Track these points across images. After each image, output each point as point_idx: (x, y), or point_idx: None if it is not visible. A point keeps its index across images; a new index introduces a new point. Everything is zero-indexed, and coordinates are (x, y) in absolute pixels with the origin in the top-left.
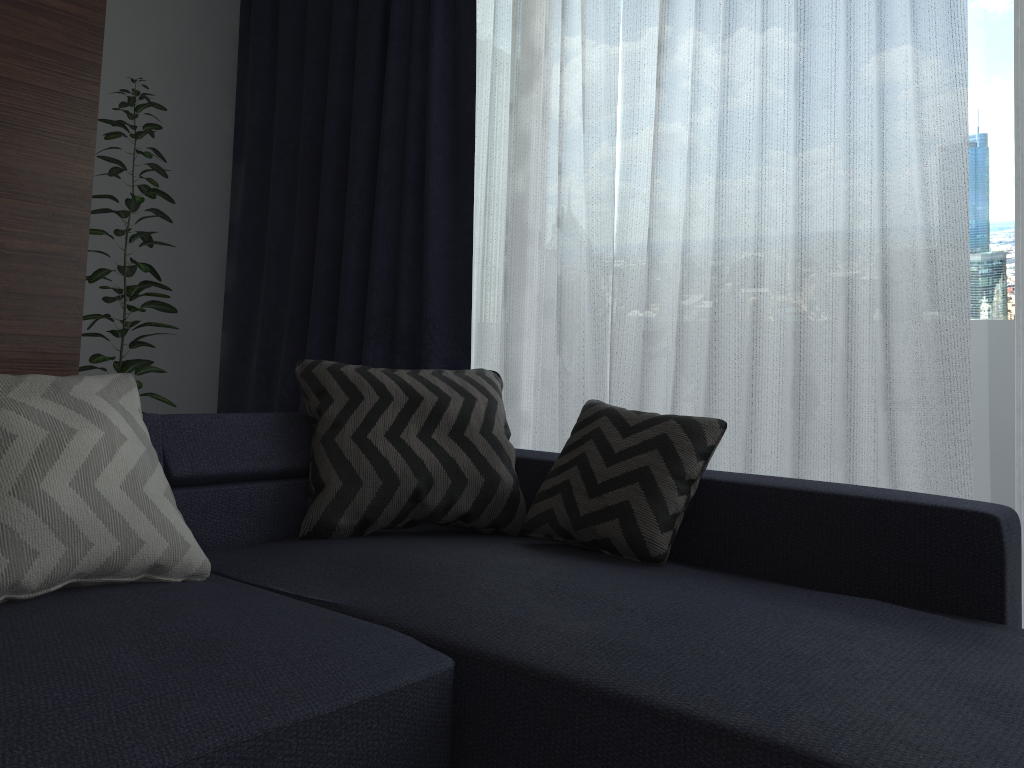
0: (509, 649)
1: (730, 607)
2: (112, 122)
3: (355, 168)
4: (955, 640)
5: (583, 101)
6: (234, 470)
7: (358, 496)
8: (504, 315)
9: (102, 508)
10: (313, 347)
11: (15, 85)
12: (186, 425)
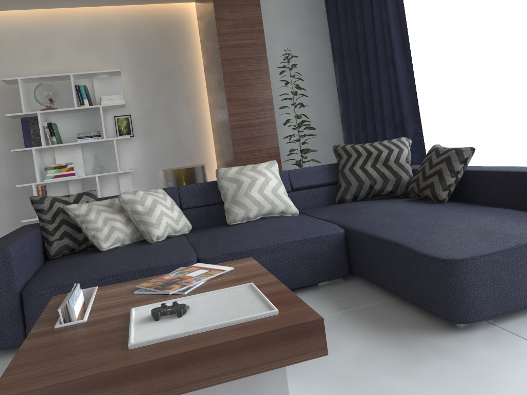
0: (357, 227)
1: (440, 213)
2: (281, 67)
3: (370, 58)
4: (513, 219)
5: (444, 11)
6: (312, 184)
7: (351, 188)
8: (430, 109)
9: (266, 198)
10: (369, 132)
11: (243, 72)
12: (296, 172)
